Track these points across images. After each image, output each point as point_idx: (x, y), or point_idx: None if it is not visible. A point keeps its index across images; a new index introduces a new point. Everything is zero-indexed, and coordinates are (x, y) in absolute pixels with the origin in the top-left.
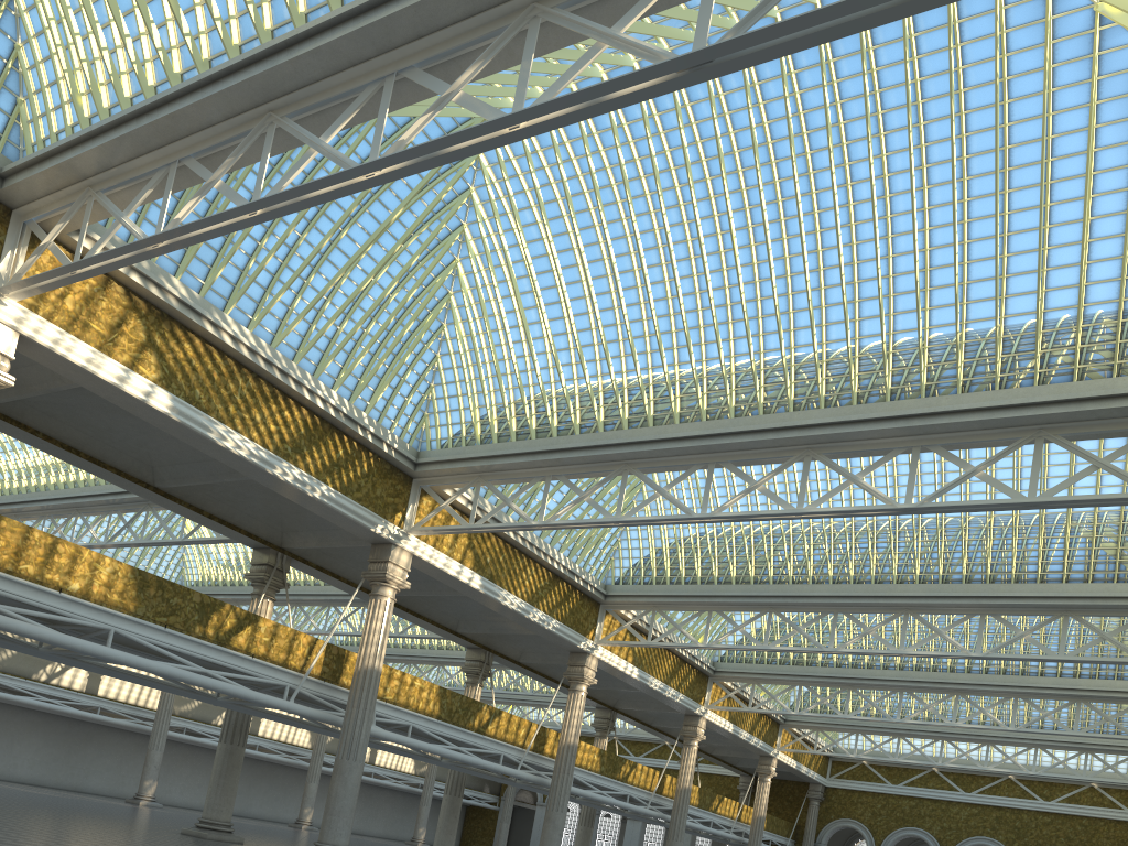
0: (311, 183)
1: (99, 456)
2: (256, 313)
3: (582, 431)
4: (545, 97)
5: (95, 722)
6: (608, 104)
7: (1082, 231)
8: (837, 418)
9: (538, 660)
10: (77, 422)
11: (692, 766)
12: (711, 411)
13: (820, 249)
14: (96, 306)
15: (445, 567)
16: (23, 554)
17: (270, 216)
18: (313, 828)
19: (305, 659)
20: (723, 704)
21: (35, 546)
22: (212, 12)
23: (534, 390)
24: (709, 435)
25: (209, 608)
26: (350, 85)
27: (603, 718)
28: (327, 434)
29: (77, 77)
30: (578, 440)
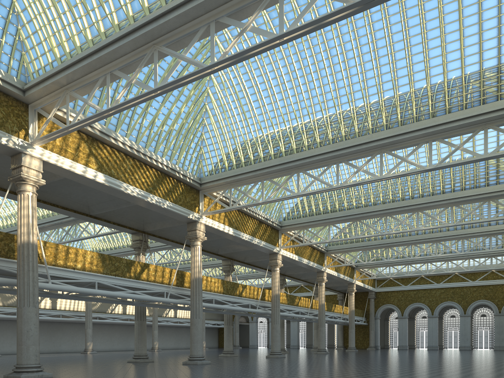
0: (185, 76)
1: (66, 206)
2: (128, 130)
3: (275, 157)
4: (294, 24)
5: (58, 321)
6: (325, 24)
7: (497, 32)
8: (394, 133)
9: (252, 260)
10: (56, 192)
11: (323, 294)
12: (333, 139)
13: (377, 58)
14: (68, 141)
15: (218, 227)
16: (57, 256)
17: (163, 92)
18: (159, 350)
19: (169, 278)
20: (331, 264)
21: (61, 252)
22: (120, 3)
23: (250, 142)
24: (336, 150)
25: (130, 264)
26: (193, 28)
27: (280, 280)
28: (164, 178)
29: (51, 39)
30: (274, 161)
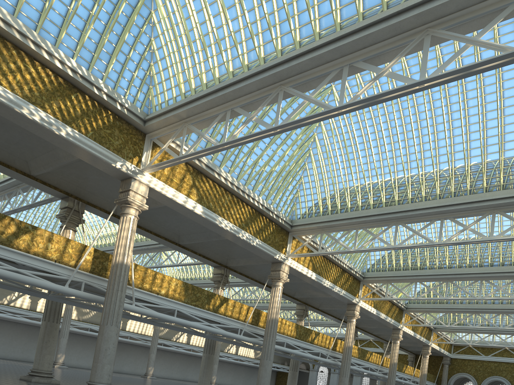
0: (309, 116)
1: (158, 233)
2: (232, 166)
3: (373, 207)
4: (438, 71)
5: (125, 342)
6: (474, 72)
7: None
8: (512, 194)
9: (328, 307)
10: (152, 219)
11: (397, 352)
12: (441, 194)
13: (502, 116)
14: (175, 171)
15: (302, 271)
16: (144, 280)
17: (283, 131)
18: None
19: (245, 316)
20: (409, 323)
21: (149, 276)
22: (254, 44)
23: (349, 189)
24: (442, 206)
25: (210, 297)
26: (324, 71)
27: None
28: (257, 216)
29: (180, 76)
30: (373, 211)
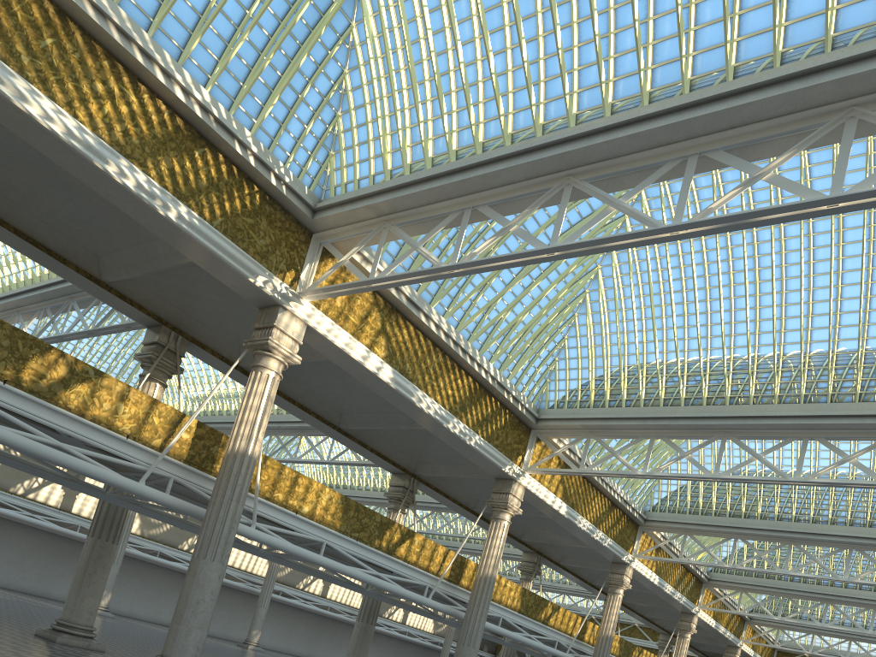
0: (617, 236)
1: (307, 405)
2: (450, 306)
3: (686, 403)
4: (866, 183)
5: None
6: None
7: None
8: None
9: (576, 564)
10: (299, 380)
11: (685, 653)
12: (808, 395)
13: None
14: (353, 303)
15: (545, 498)
16: (277, 485)
17: (564, 256)
18: None
19: (440, 565)
20: (709, 605)
21: (285, 479)
22: (530, 100)
23: (647, 369)
24: (810, 416)
25: (385, 526)
26: (652, 160)
27: None
28: (482, 396)
29: (387, 140)
30: (684, 410)
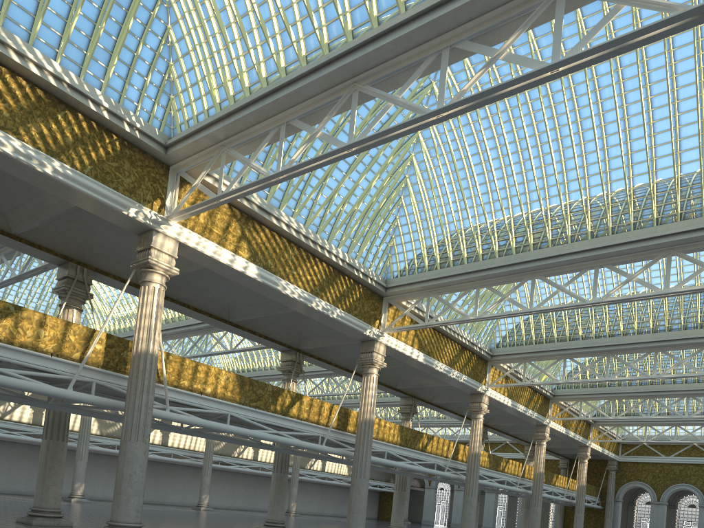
0: (396, 126)
1: (200, 307)
2: (296, 207)
3: (499, 255)
4: (577, 47)
5: (168, 462)
6: (631, 45)
7: None
8: (694, 226)
9: (444, 400)
10: (189, 288)
11: (543, 458)
12: (593, 232)
13: (676, 114)
14: (215, 218)
15: (404, 351)
16: (181, 374)
17: (361, 150)
18: (297, 515)
19: (328, 418)
20: (558, 416)
21: (187, 369)
22: (313, 25)
23: (465, 232)
24: (596, 248)
25: (277, 393)
26: (415, 58)
27: None
28: (337, 277)
29: (211, 78)
30: (498, 261)
